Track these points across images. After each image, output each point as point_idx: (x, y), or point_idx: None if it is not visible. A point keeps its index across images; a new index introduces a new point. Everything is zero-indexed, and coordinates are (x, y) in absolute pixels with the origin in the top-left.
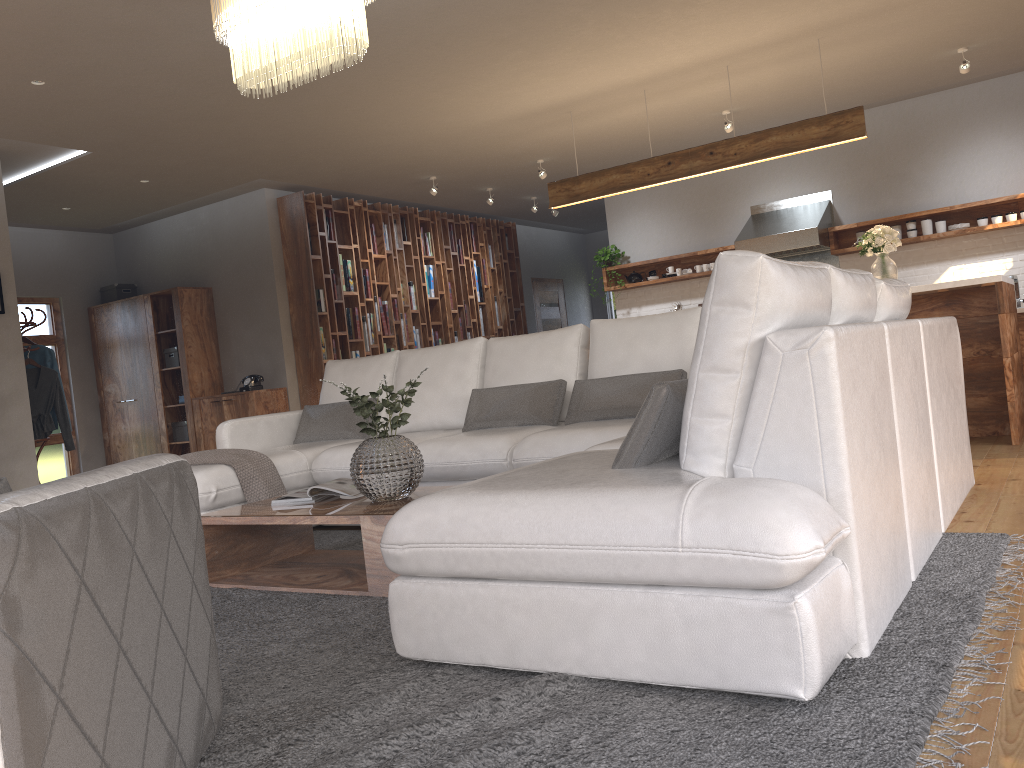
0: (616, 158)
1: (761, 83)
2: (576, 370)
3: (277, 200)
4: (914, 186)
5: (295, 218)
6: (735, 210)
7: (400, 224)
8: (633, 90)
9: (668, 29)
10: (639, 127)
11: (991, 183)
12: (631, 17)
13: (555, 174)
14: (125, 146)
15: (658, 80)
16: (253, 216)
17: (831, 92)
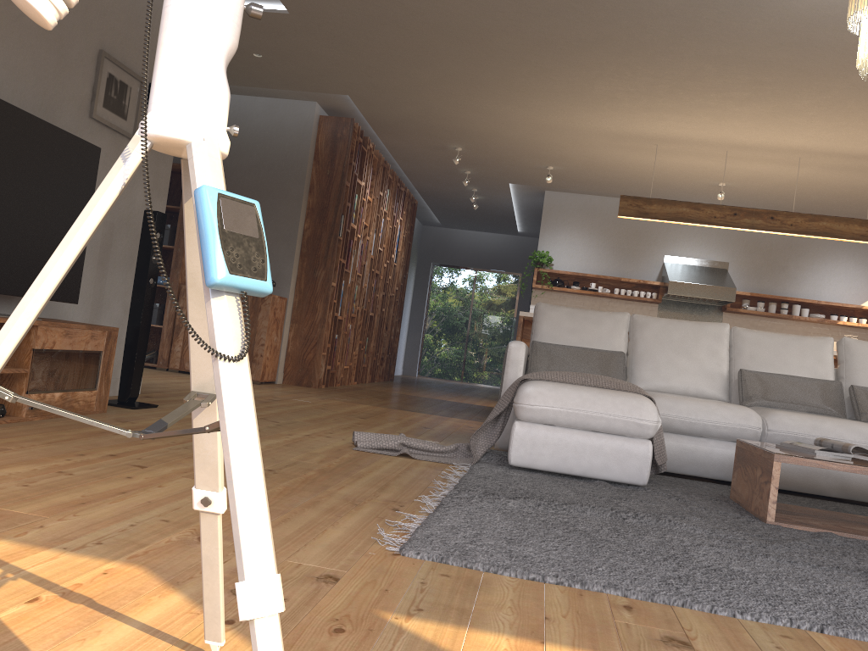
0: (591, 185)
1: (782, 175)
2: (833, 375)
3: (320, 117)
4: (788, 278)
5: (338, 141)
6: (651, 254)
7: (382, 175)
8: (721, 148)
9: (840, 122)
10: (658, 172)
11: (839, 292)
12: (848, 105)
13: (531, 180)
14: (328, 22)
15: (749, 148)
16: (293, 124)
17: (792, 196)
